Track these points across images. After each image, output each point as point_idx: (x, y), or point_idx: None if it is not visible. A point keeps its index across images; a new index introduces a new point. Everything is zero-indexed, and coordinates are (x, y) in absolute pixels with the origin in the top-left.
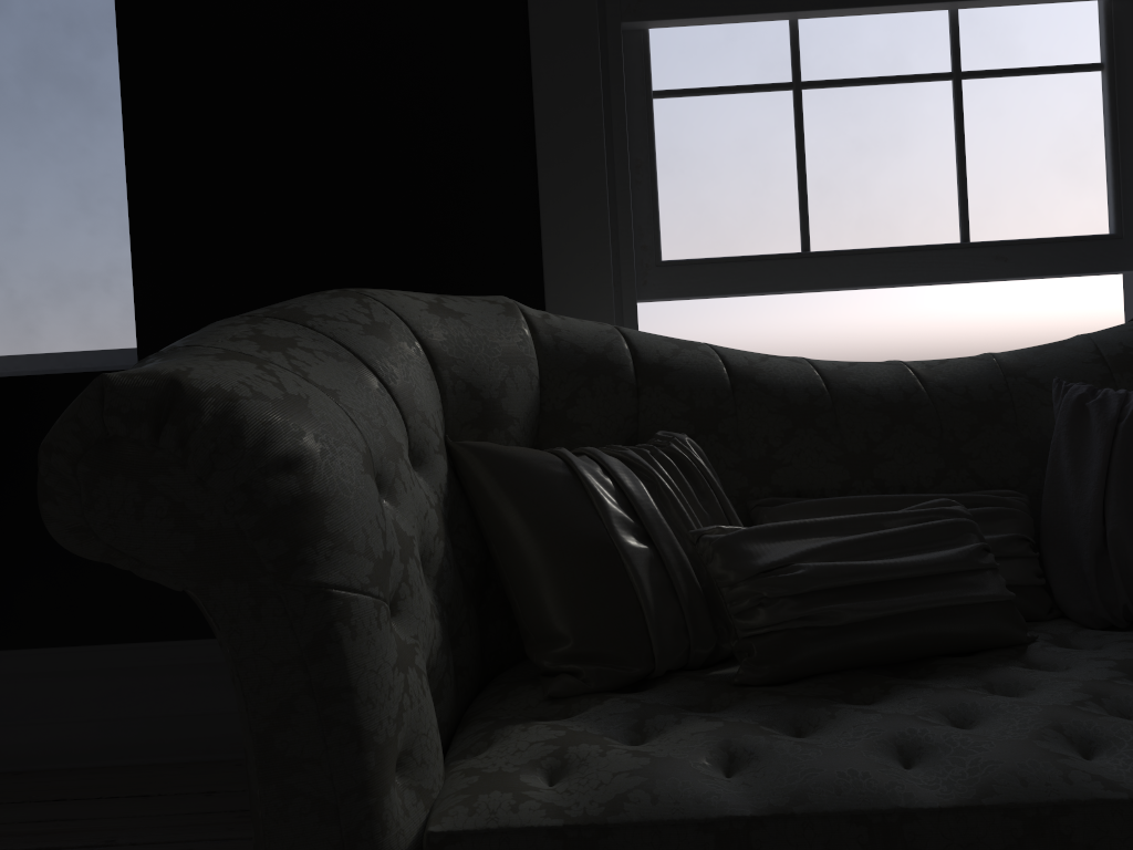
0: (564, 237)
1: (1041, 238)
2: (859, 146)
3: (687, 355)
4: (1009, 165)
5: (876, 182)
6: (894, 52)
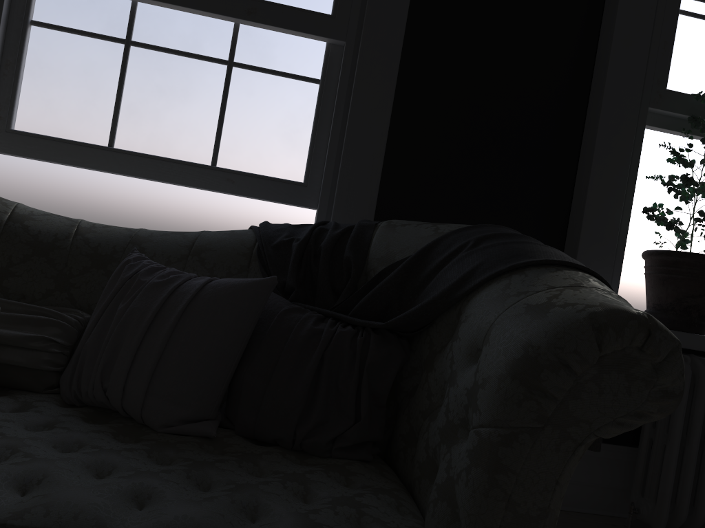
0: None
1: (259, 174)
2: (160, 90)
3: None
4: (251, 126)
5: (166, 115)
6: (195, 39)
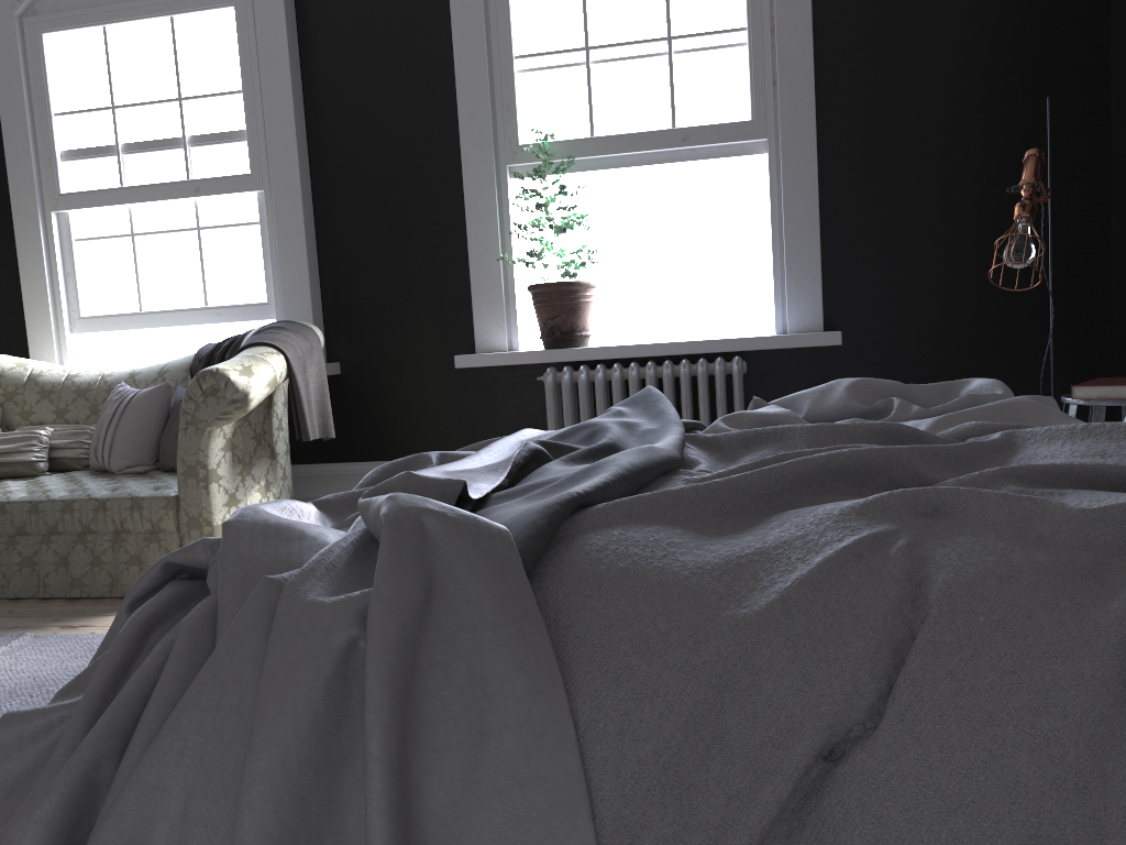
0: (32, 308)
1: (236, 304)
2: (160, 262)
3: (16, 370)
4: (224, 270)
5: (169, 278)
6: (173, 218)
